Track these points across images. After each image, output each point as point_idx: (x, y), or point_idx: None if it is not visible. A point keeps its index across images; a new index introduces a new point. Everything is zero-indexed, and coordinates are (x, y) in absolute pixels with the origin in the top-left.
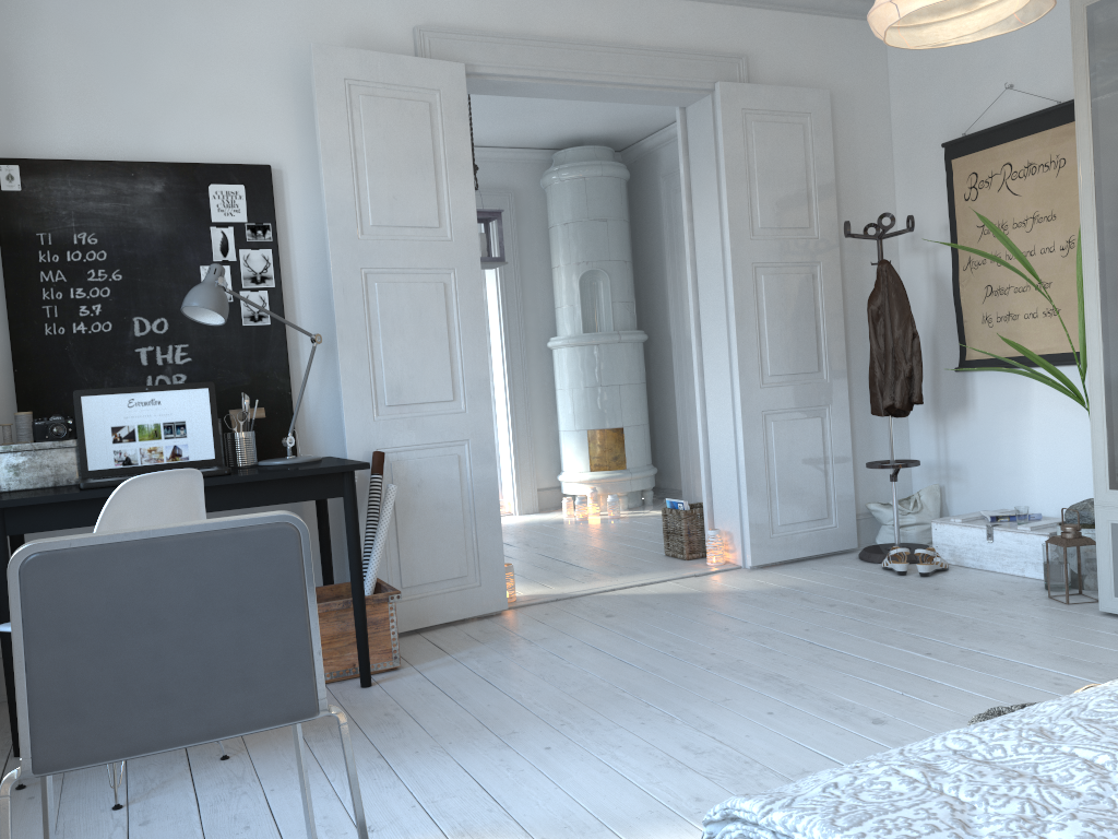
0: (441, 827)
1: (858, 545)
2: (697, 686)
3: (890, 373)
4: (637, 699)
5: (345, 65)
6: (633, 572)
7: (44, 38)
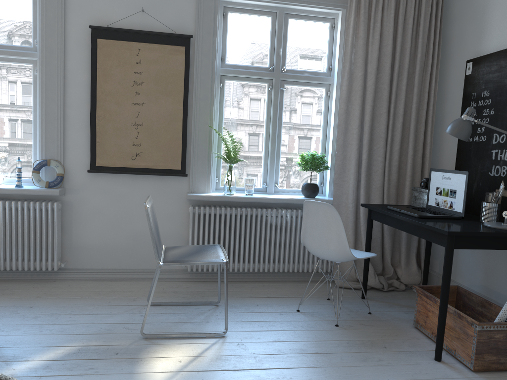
0: (228, 355)
1: None
2: None
3: None
4: None
5: None
6: None
7: None
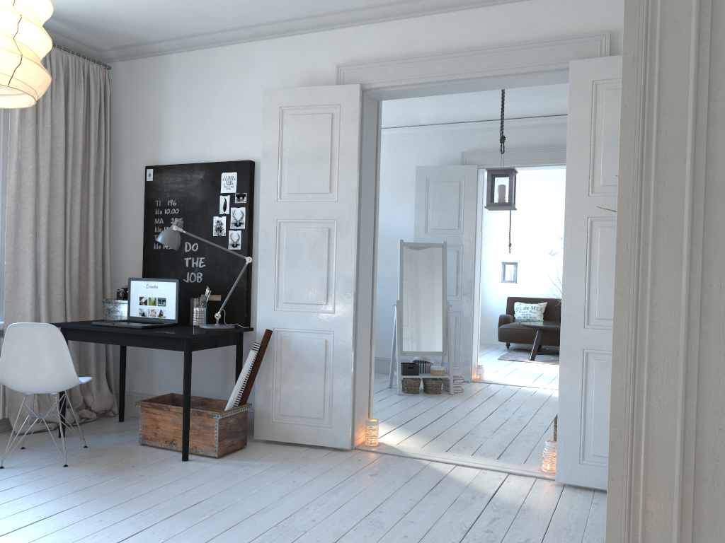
0: None
1: None
2: (236, 531)
3: None
4: (198, 521)
5: (281, 98)
6: (491, 456)
7: (172, 106)
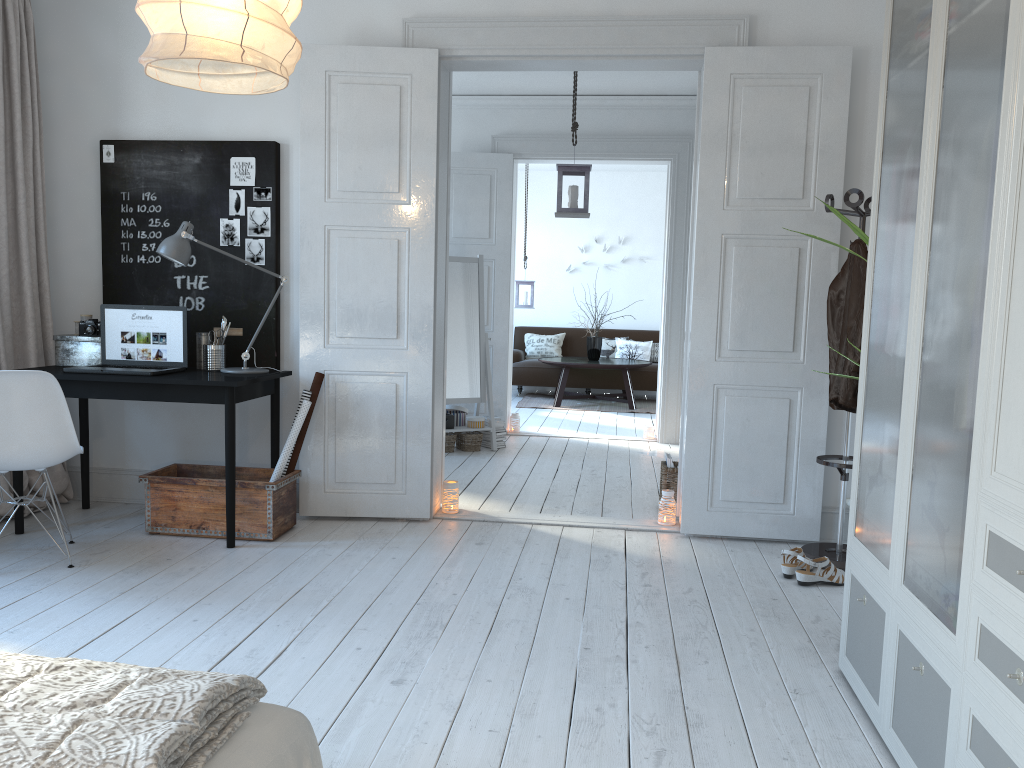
0: (36, 643)
1: (828, 539)
2: (376, 613)
3: (839, 364)
4: (320, 608)
5: (327, 59)
6: (593, 514)
7: (140, 53)
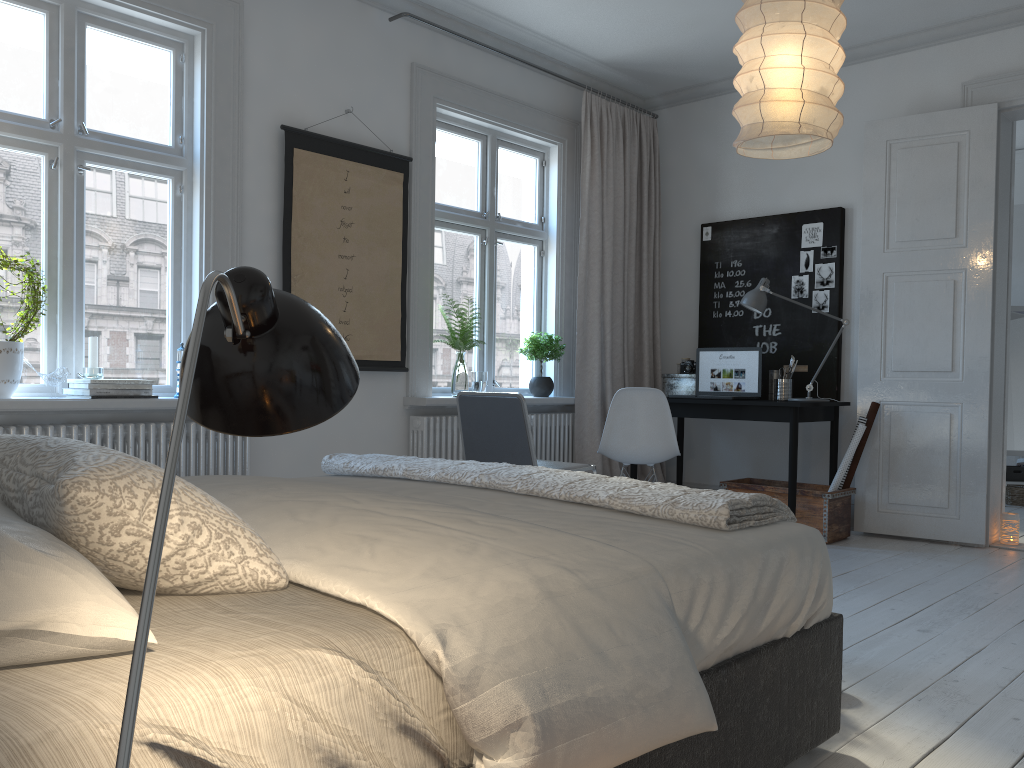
0: None
1: None
2: (913, 593)
3: None
4: (862, 584)
5: (887, 130)
6: None
7: (733, 153)
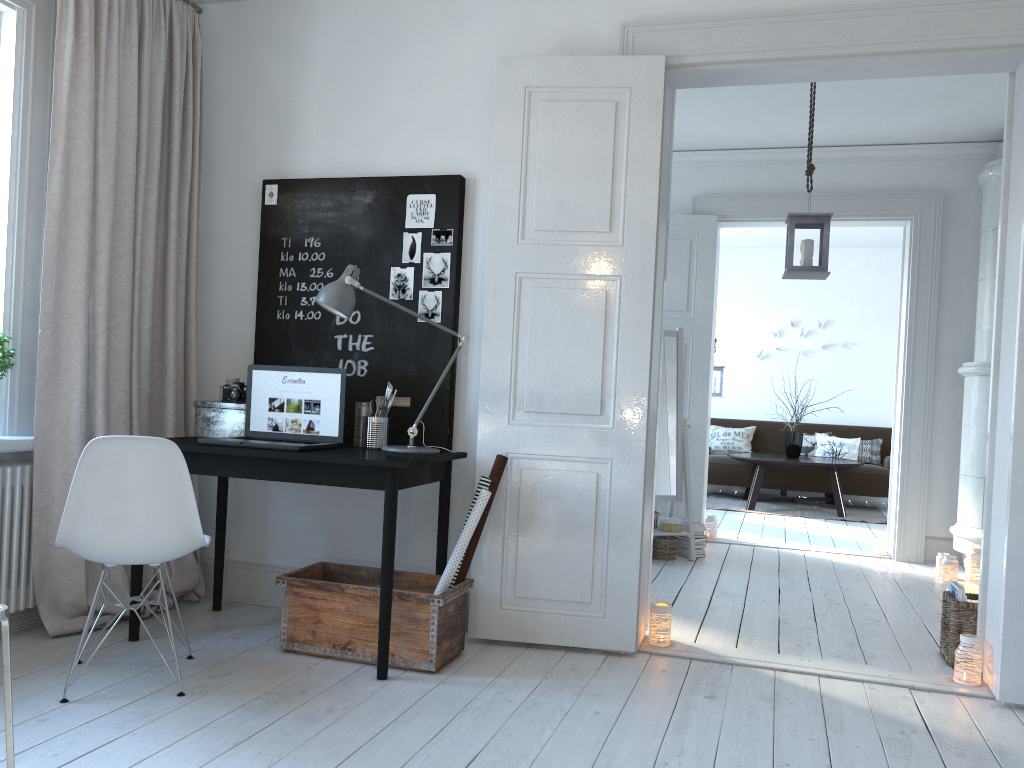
0: None
1: None
2: None
3: None
4: None
5: (527, 73)
6: (853, 659)
7: (312, 82)
